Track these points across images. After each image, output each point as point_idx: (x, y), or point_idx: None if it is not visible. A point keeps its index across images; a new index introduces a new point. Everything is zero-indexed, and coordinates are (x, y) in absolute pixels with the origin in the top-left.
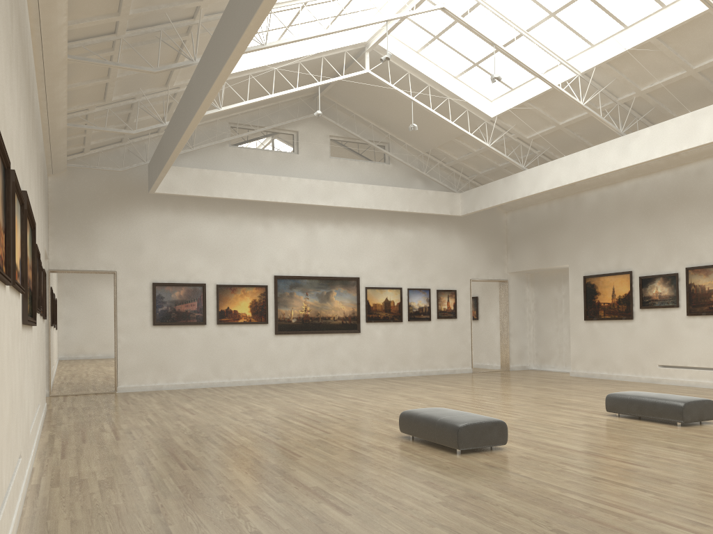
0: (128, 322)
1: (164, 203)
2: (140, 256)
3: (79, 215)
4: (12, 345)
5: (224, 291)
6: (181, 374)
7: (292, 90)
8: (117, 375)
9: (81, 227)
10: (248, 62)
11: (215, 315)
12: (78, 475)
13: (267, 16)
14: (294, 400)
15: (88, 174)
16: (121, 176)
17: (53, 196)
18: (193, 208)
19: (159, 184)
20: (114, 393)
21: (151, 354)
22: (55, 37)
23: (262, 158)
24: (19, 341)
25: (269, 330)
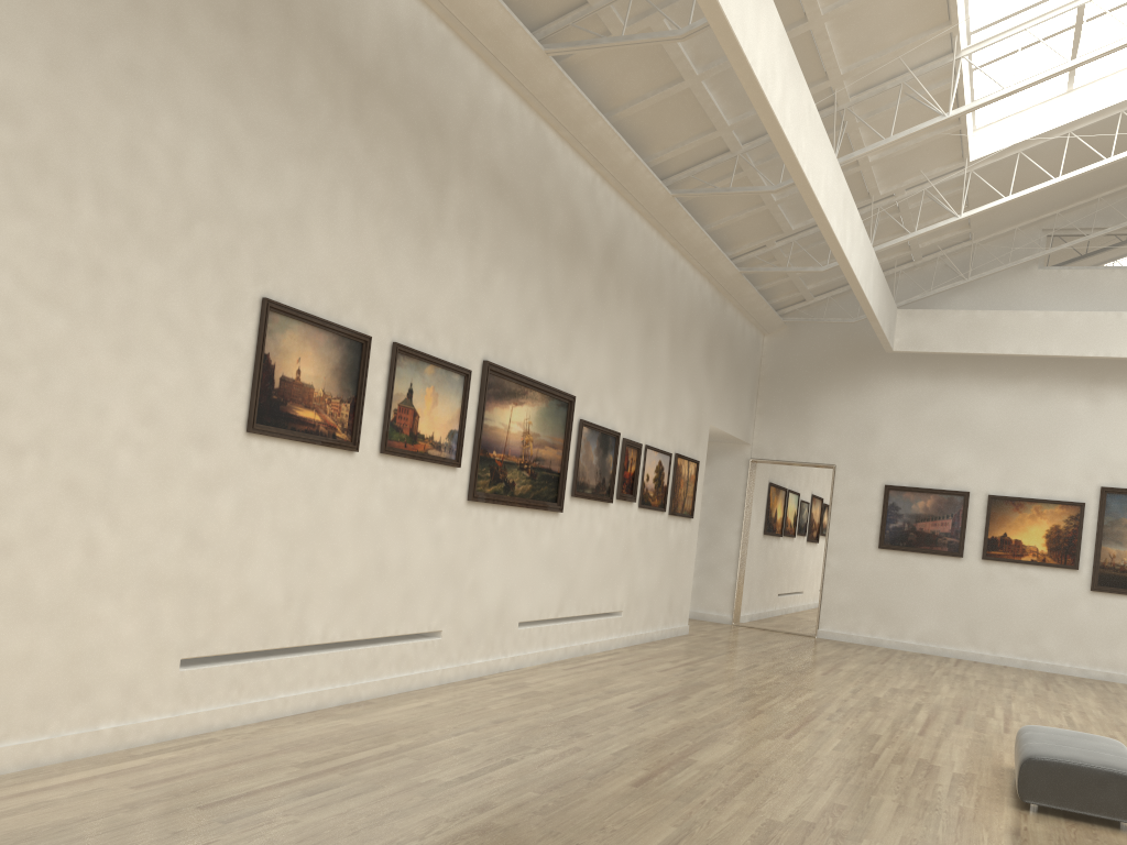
0: (843, 540)
1: (916, 366)
2: (872, 445)
3: (795, 386)
4: (388, 512)
5: (1000, 507)
6: (912, 628)
7: (1098, 164)
8: (819, 613)
9: (796, 402)
10: (1011, 134)
11: (980, 544)
12: (533, 682)
13: (769, 105)
14: (1027, 697)
15: (813, 330)
16: (857, 329)
17: (766, 362)
18: (962, 372)
19: (886, 339)
20: (809, 637)
21: (870, 591)
22: (633, 176)
23: (1099, 283)
24: (441, 514)
25: (1078, 581)
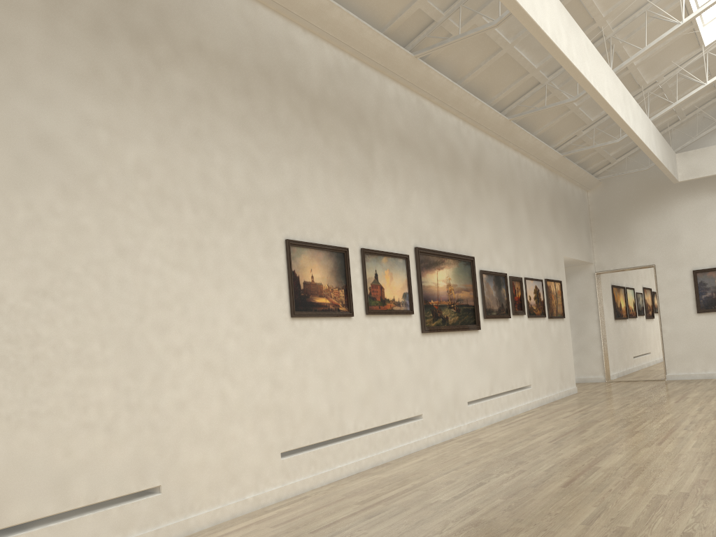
0: (670, 312)
1: (698, 187)
2: (677, 246)
3: (615, 219)
4: (377, 348)
5: None
6: None
7: None
8: (664, 364)
9: (618, 229)
10: None
11: None
12: (484, 437)
13: (560, 50)
14: None
15: (620, 181)
16: (650, 173)
17: (592, 208)
18: None
19: (672, 175)
20: (661, 381)
21: (698, 343)
22: (482, 114)
23: None
24: (408, 344)
25: None
